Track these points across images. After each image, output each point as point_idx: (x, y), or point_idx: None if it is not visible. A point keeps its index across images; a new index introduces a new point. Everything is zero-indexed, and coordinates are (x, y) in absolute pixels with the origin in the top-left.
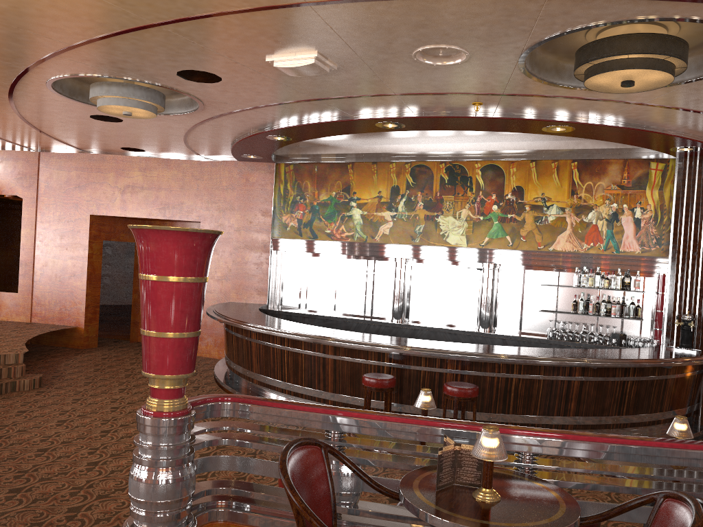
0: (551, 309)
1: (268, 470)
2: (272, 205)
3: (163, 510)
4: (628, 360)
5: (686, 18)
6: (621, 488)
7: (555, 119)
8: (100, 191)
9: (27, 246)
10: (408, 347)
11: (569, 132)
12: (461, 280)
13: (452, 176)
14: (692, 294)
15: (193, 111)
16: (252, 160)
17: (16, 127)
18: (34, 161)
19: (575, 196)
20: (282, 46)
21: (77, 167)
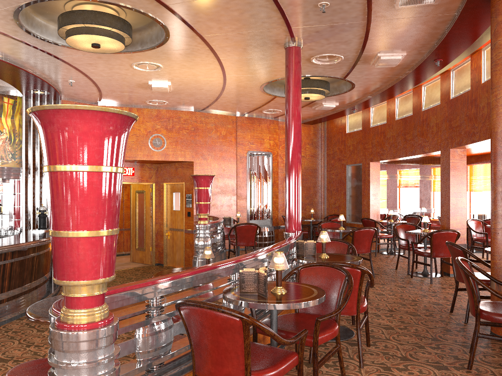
0: None
1: None
2: None
3: None
4: (41, 240)
5: (159, 20)
6: None
7: None
8: None
9: None
10: None
11: None
12: None
13: None
14: (41, 192)
15: None
16: None
17: None
18: None
19: None
20: None
21: None
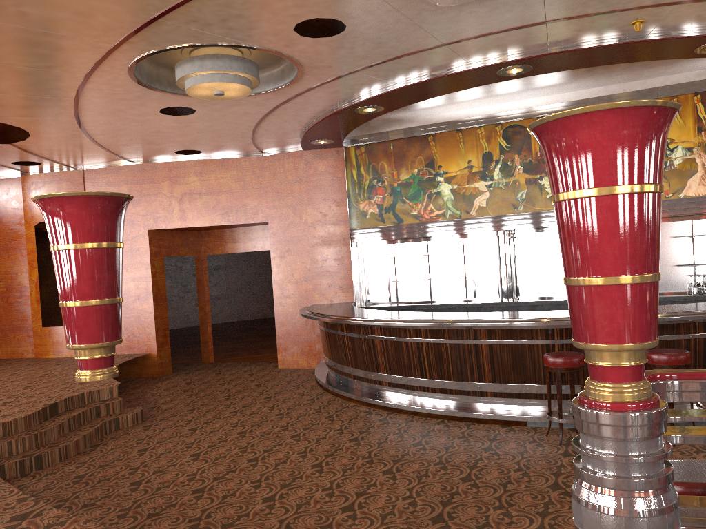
0: (687, 262)
1: None
2: (347, 193)
3: None
4: None
5: None
6: None
7: None
8: (156, 203)
9: None
10: None
11: None
12: None
13: None
14: None
15: (286, 85)
16: (319, 147)
17: (68, 138)
18: (79, 180)
19: (703, 133)
20: None
21: (127, 180)
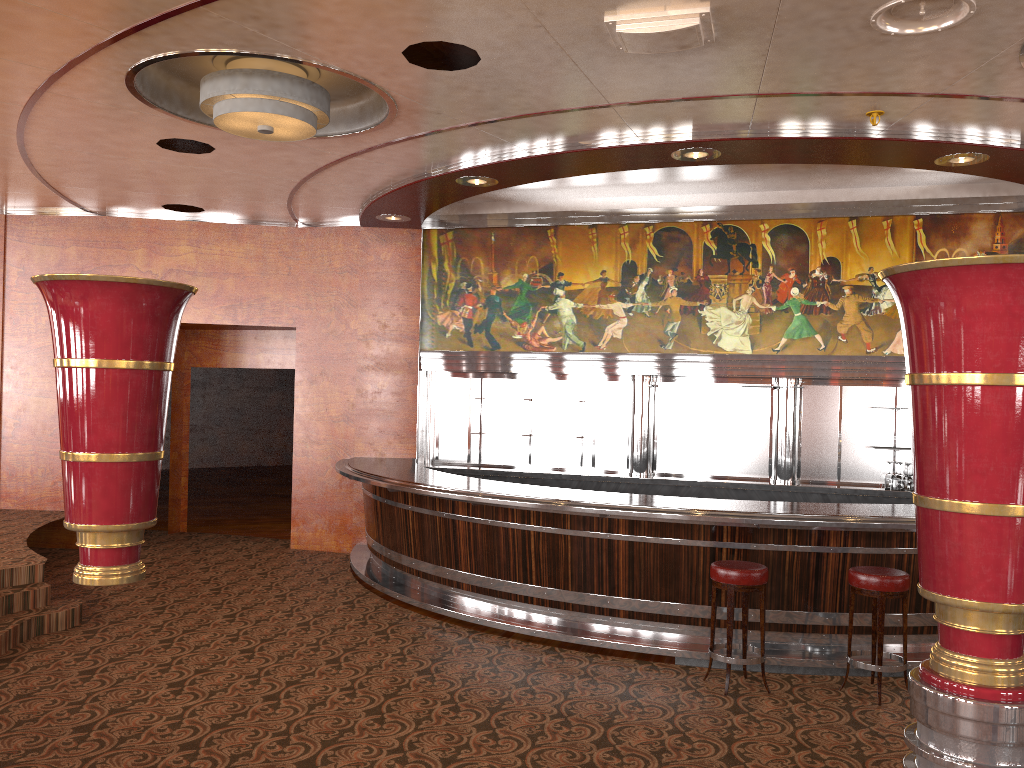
0: (886, 444)
1: None
2: (420, 297)
3: None
4: None
5: None
6: None
7: (974, 141)
8: None
9: None
10: (771, 514)
11: (972, 164)
12: (739, 407)
13: (724, 244)
14: None
15: (365, 130)
16: (386, 225)
17: None
18: None
19: None
20: None
21: (79, 239)
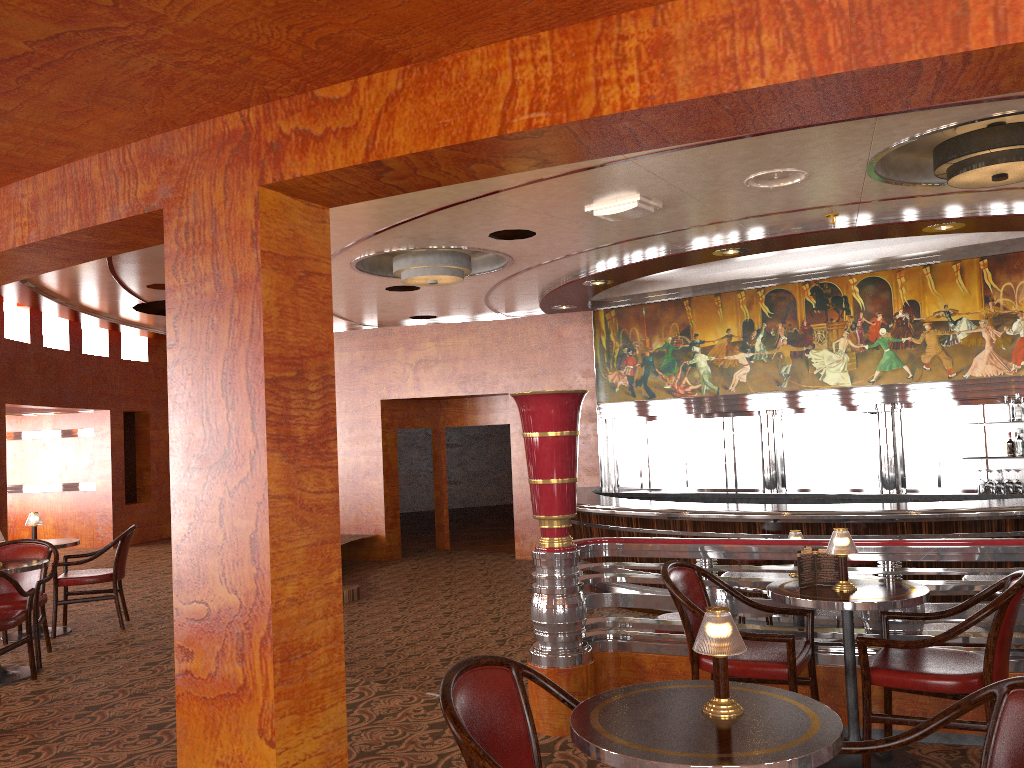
0: (979, 454)
1: (647, 602)
2: (594, 363)
3: (564, 631)
4: None
5: None
6: (984, 586)
7: (935, 217)
8: (389, 371)
9: None
10: (783, 512)
11: (959, 228)
12: (849, 430)
13: (821, 298)
14: None
15: (501, 268)
16: (563, 311)
17: None
18: None
19: (991, 303)
20: (602, 196)
21: (361, 345)
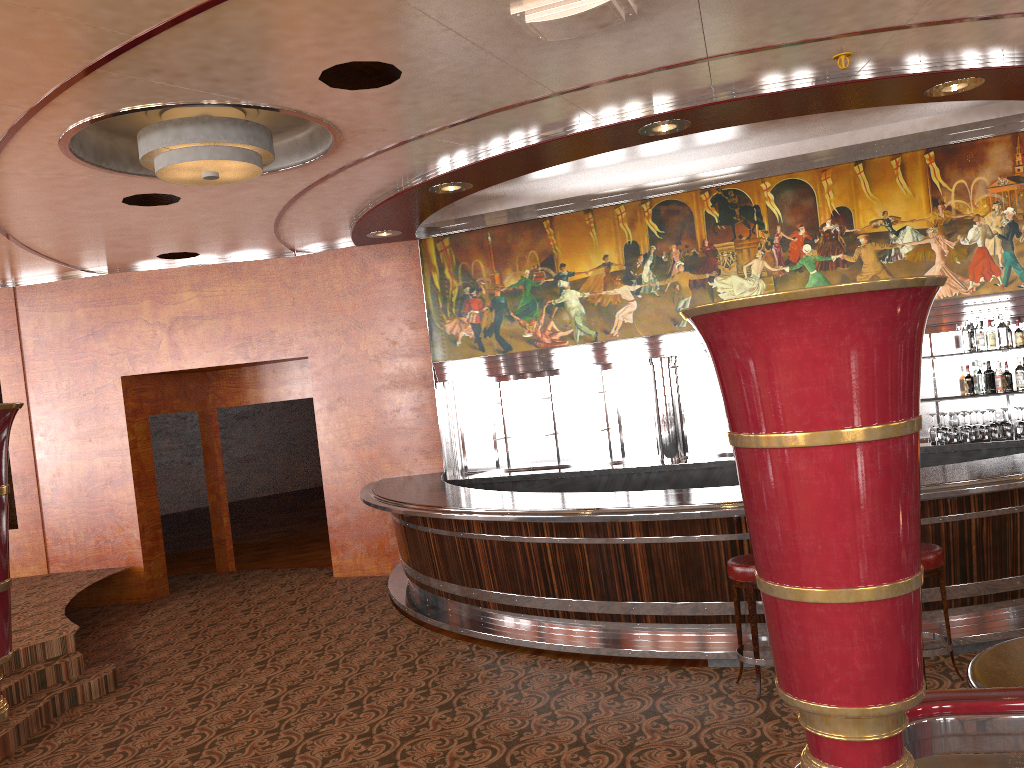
0: (927, 396)
1: None
2: (426, 309)
3: None
4: None
5: None
6: None
7: (962, 66)
8: (131, 335)
9: (20, 448)
10: None
11: (968, 90)
12: None
13: (725, 209)
14: None
15: (318, 157)
16: (380, 242)
17: None
18: (8, 304)
19: (940, 207)
20: None
21: (85, 300)
